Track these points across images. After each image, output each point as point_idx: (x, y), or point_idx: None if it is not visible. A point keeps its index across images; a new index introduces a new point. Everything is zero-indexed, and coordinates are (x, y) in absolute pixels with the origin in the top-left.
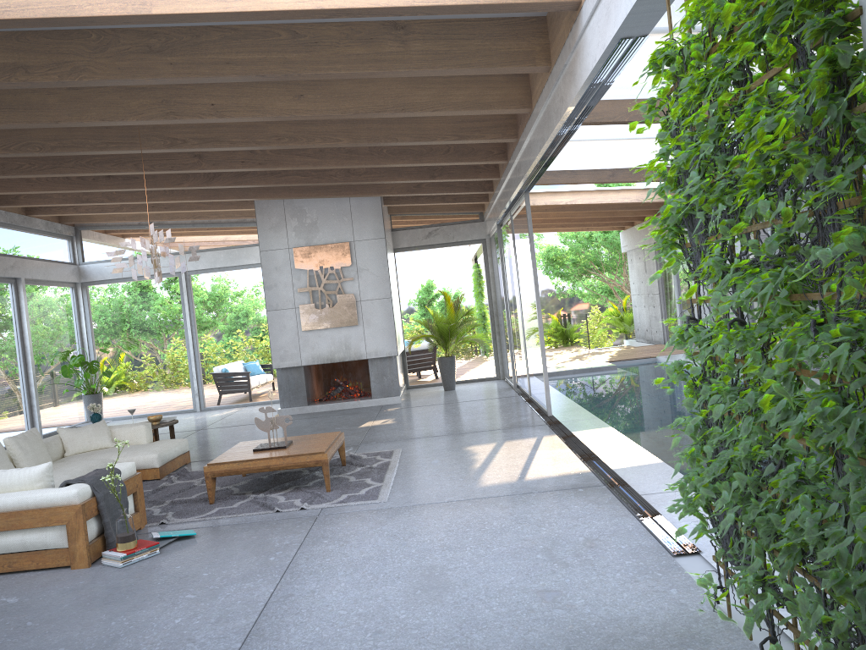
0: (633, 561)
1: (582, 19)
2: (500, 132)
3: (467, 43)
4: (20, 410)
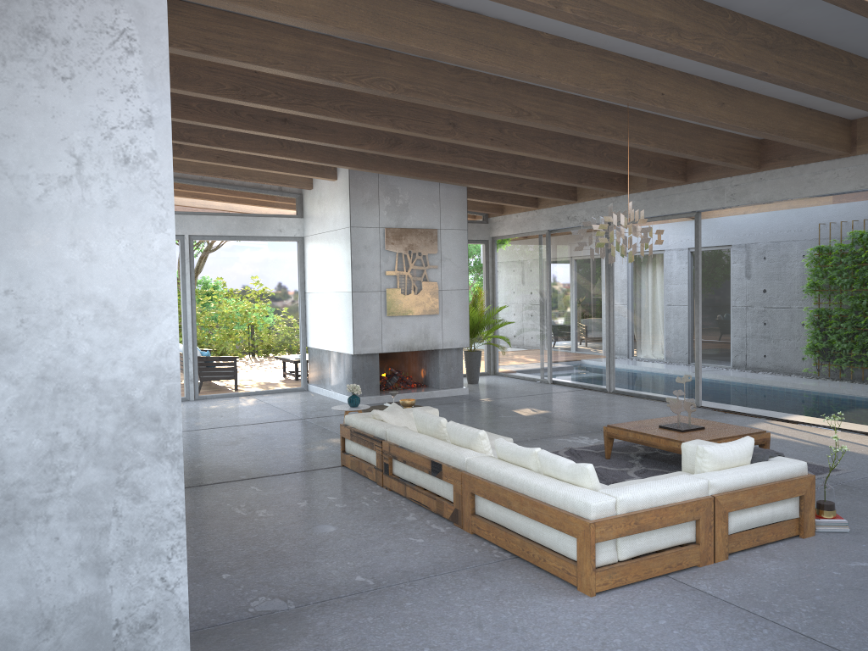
0: None
1: None
2: (749, 161)
3: None
4: None
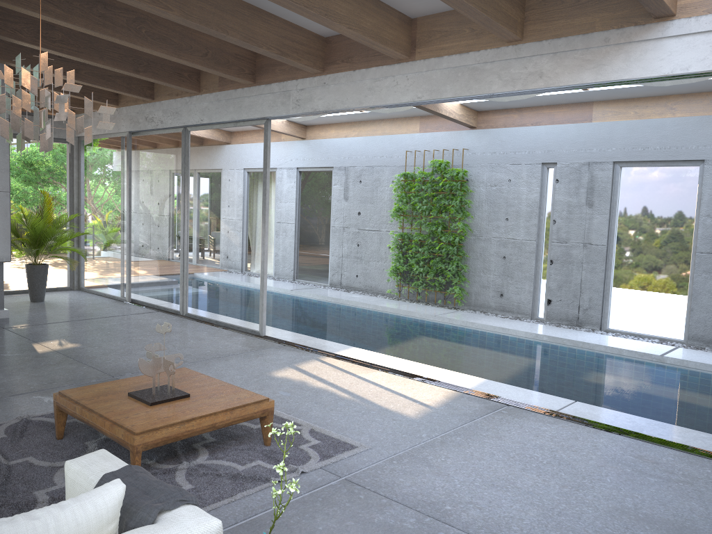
0: (708, 469)
1: (667, 30)
2: (312, 61)
3: None
4: None
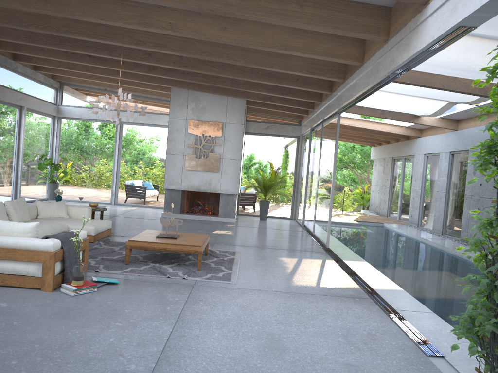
0: (402, 354)
1: (427, 11)
2: (335, 74)
3: (340, 14)
4: (10, 185)
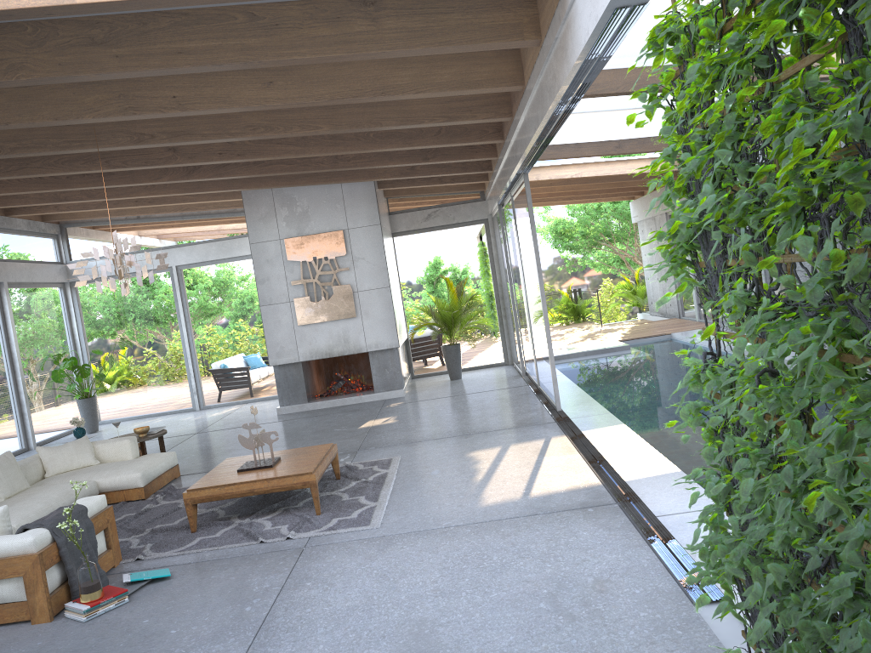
0: (648, 613)
1: None
2: (492, 111)
3: (446, 18)
4: (11, 420)
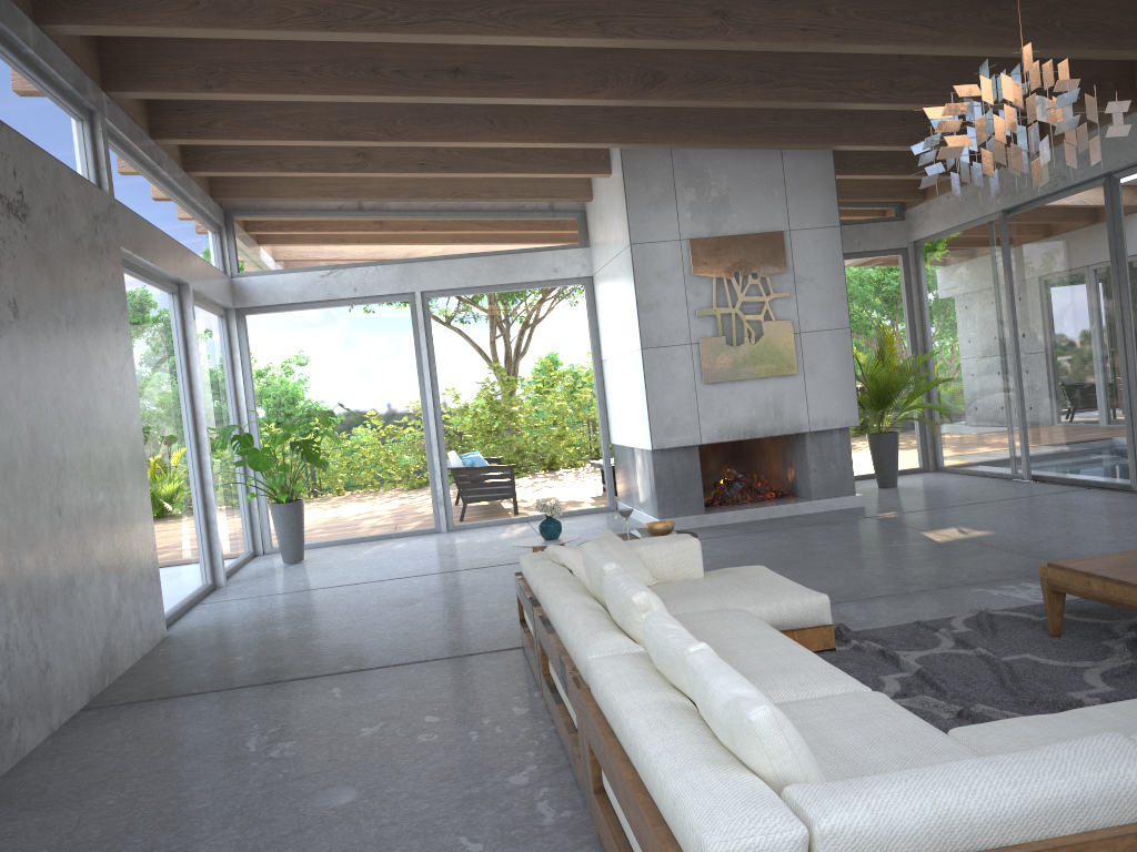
0: None
1: None
2: None
3: None
4: (196, 531)
